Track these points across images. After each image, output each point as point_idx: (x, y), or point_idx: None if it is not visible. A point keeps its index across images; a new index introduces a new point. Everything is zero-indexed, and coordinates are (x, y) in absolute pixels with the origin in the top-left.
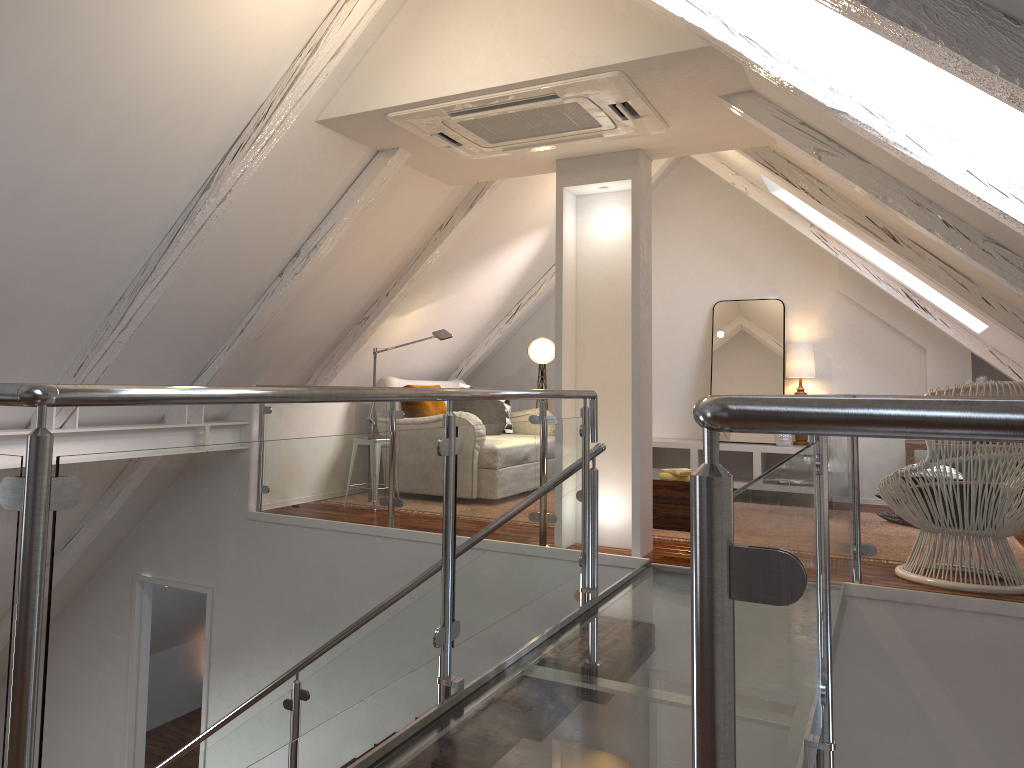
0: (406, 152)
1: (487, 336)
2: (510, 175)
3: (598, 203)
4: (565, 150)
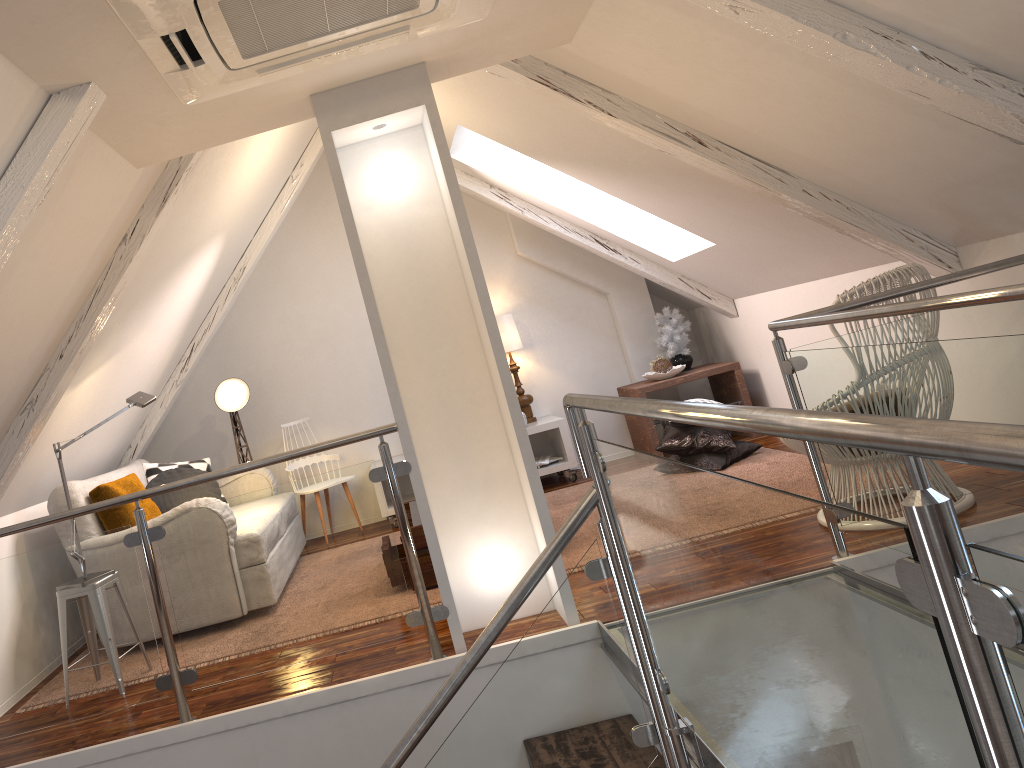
0: (100, 93)
1: (161, 394)
2: (232, 136)
3: (369, 153)
4: (333, 72)
